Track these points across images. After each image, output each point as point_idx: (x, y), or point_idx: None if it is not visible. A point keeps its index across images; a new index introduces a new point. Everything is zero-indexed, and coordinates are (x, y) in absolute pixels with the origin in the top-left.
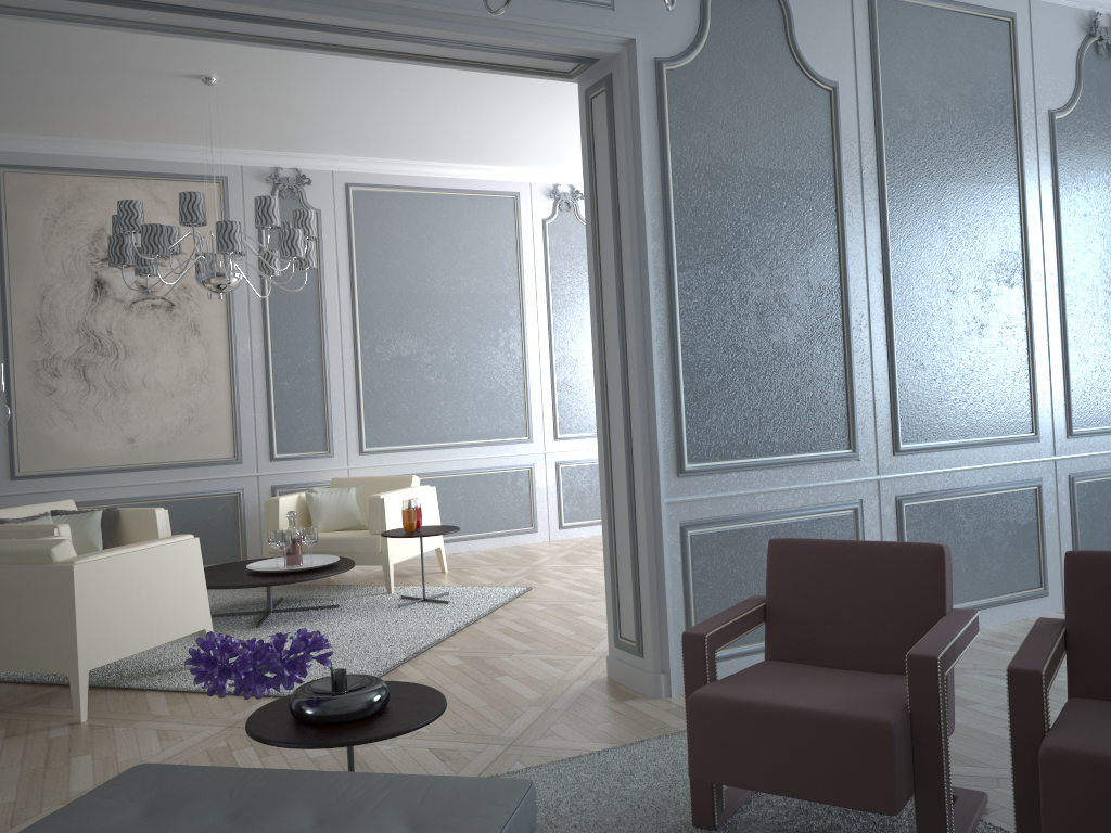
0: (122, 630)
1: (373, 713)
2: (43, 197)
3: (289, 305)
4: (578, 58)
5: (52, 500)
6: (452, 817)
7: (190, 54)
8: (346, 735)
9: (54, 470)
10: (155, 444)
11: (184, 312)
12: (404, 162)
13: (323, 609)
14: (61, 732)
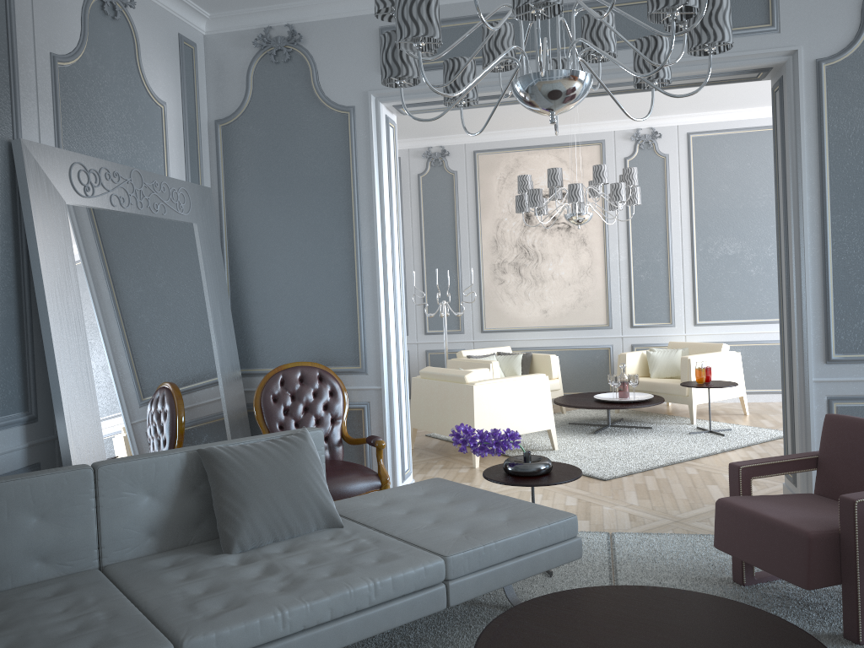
0: (499, 423)
1: (537, 474)
2: (498, 167)
3: (644, 222)
4: (754, 70)
5: (502, 345)
6: (525, 519)
7: None
8: (516, 481)
9: (503, 328)
10: (558, 314)
11: (577, 231)
12: (732, 111)
13: (641, 428)
14: (464, 470)
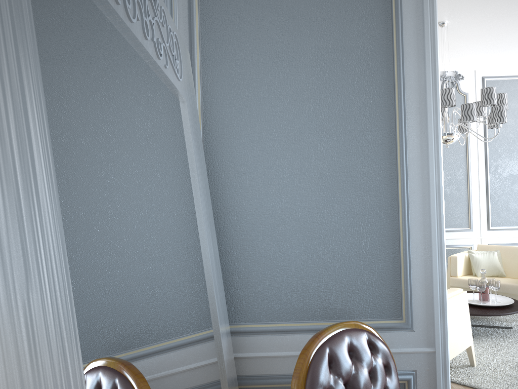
0: None
1: None
2: None
3: (449, 146)
4: None
5: None
6: None
7: (443, 10)
8: None
9: None
10: None
11: None
12: (517, 61)
13: (502, 328)
14: None
